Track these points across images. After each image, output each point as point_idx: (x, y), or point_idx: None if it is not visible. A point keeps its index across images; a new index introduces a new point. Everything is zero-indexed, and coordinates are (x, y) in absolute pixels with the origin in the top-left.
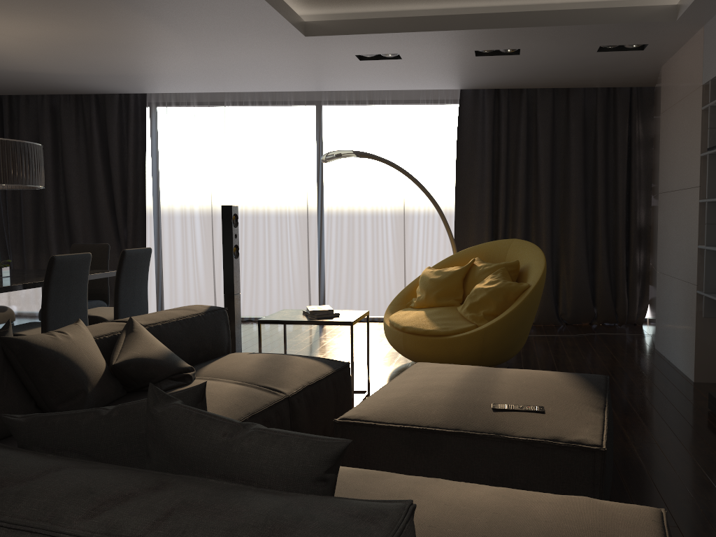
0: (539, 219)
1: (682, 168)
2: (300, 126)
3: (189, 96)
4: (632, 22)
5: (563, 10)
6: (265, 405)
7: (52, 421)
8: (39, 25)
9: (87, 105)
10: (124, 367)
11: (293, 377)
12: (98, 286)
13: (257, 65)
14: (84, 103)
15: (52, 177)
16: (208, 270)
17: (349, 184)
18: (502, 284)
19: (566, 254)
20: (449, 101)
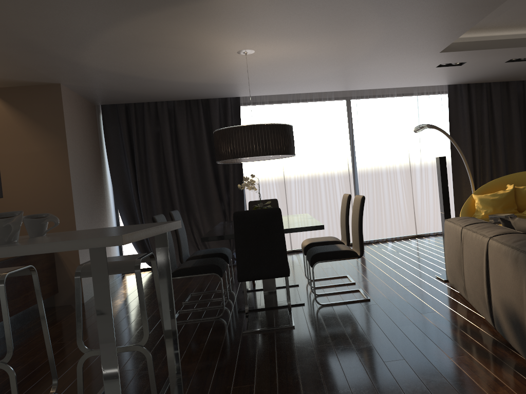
0: (498, 162)
1: None
2: (339, 114)
3: (263, 97)
4: None
5: None
6: None
7: None
8: (296, 49)
9: (194, 107)
10: None
11: None
12: None
13: (368, 72)
14: (193, 106)
15: (172, 161)
16: None
17: (373, 150)
18: None
19: None
20: (430, 92)
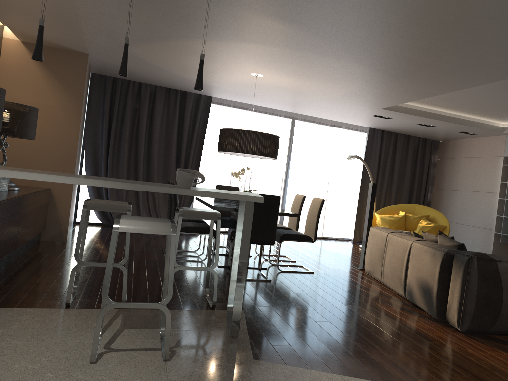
0: (391, 193)
1: (483, 184)
2: (285, 129)
3: (229, 101)
4: (490, 130)
5: (471, 120)
6: None
7: None
8: (292, 82)
9: (172, 95)
10: None
11: None
12: None
13: (324, 107)
14: (171, 94)
15: (145, 136)
16: None
17: (304, 164)
18: (435, 225)
19: None
20: (354, 129)
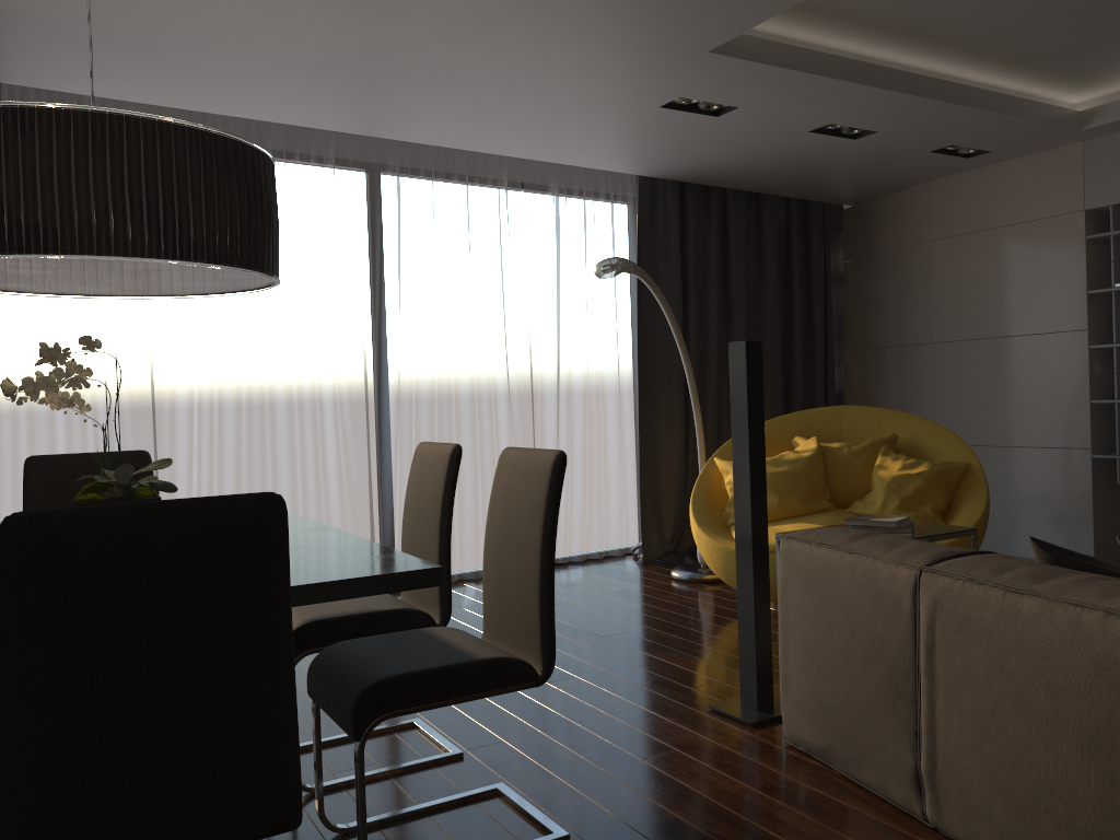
0: None
1: (1024, 309)
2: (348, 207)
3: None
4: (1049, 123)
5: (994, 92)
6: None
7: None
8: None
9: None
10: None
11: None
12: None
13: (481, 80)
14: None
15: None
16: None
17: (439, 326)
18: (936, 466)
19: None
20: (588, 193)
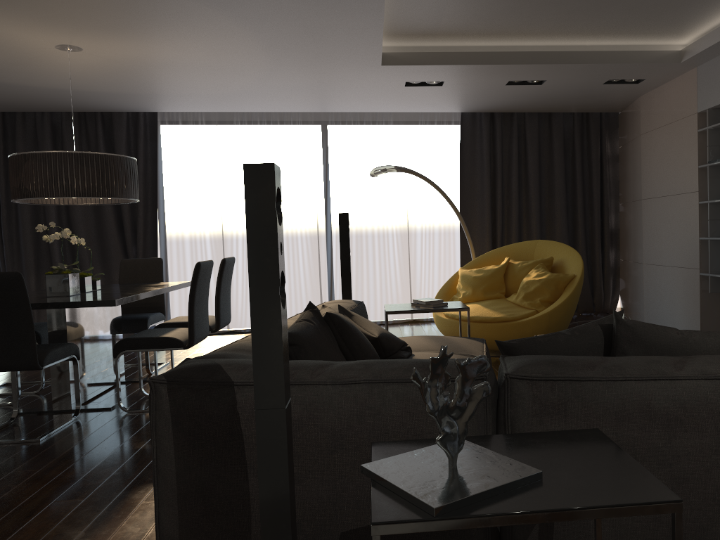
0: (530, 225)
1: (674, 178)
2: (308, 144)
3: (198, 115)
4: (648, 63)
5: (596, 51)
6: None
7: (538, 341)
8: (145, 48)
9: (91, 123)
10: (382, 339)
11: (470, 348)
12: (154, 299)
13: (307, 88)
14: (89, 121)
15: None
16: None
17: (356, 198)
18: (551, 276)
19: None
20: (444, 122)
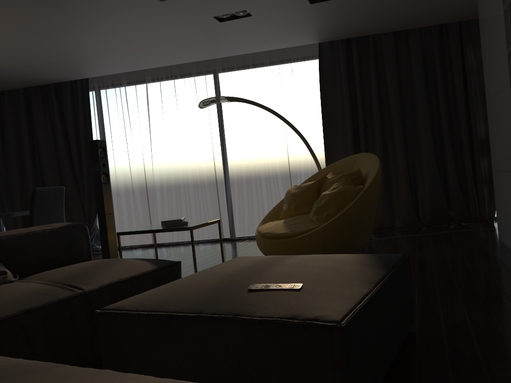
0: (394, 141)
1: (497, 71)
2: (202, 90)
3: (120, 78)
4: None
5: None
6: (51, 301)
7: None
8: None
9: (49, 94)
10: None
11: (106, 276)
12: None
13: (145, 38)
14: (47, 92)
15: (29, 149)
16: (145, 208)
17: (243, 131)
18: (341, 189)
19: (420, 168)
20: (314, 56)
